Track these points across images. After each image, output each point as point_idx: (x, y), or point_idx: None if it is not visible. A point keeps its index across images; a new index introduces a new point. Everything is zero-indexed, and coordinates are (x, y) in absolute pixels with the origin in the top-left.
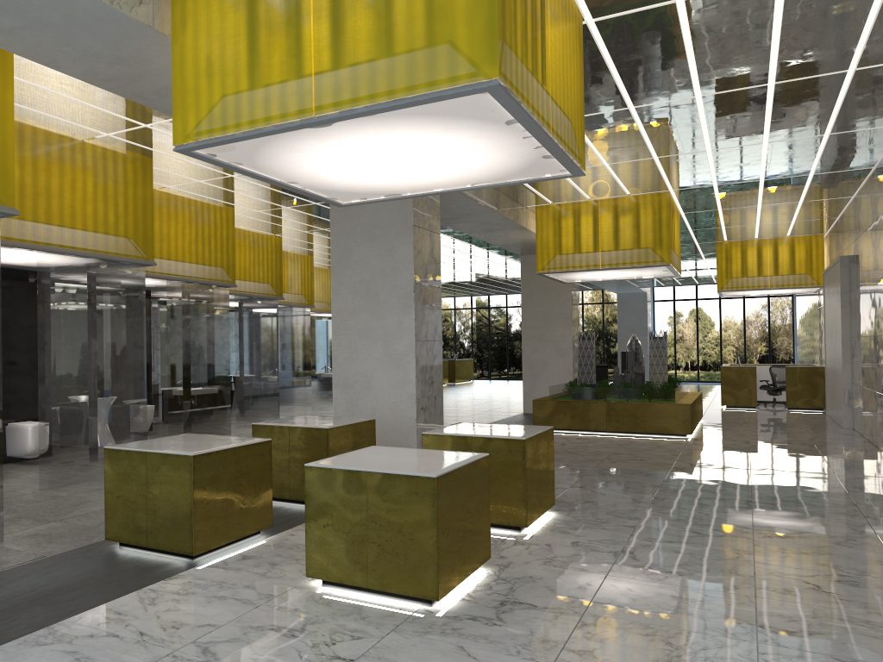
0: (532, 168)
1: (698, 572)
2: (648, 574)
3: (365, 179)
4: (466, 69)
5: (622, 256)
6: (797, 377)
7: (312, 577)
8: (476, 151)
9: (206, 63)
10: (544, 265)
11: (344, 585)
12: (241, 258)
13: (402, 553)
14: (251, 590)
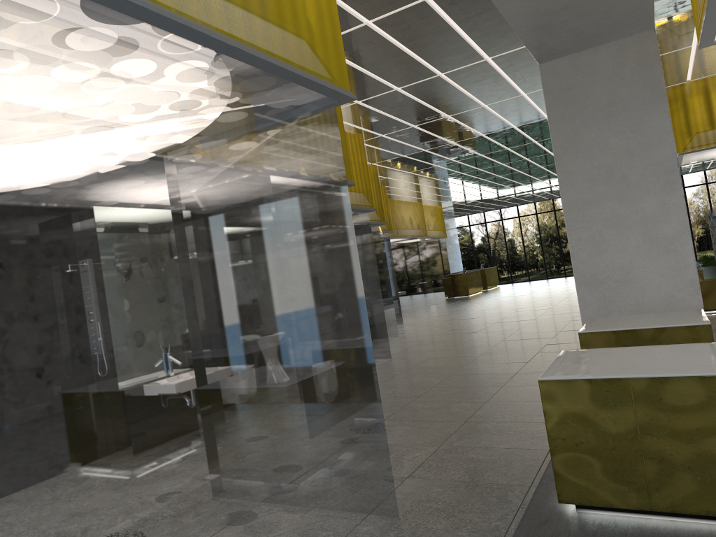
0: None
1: None
2: None
3: None
4: None
5: None
6: None
7: None
8: None
9: None
10: (686, 144)
11: None
12: None
13: None
14: None
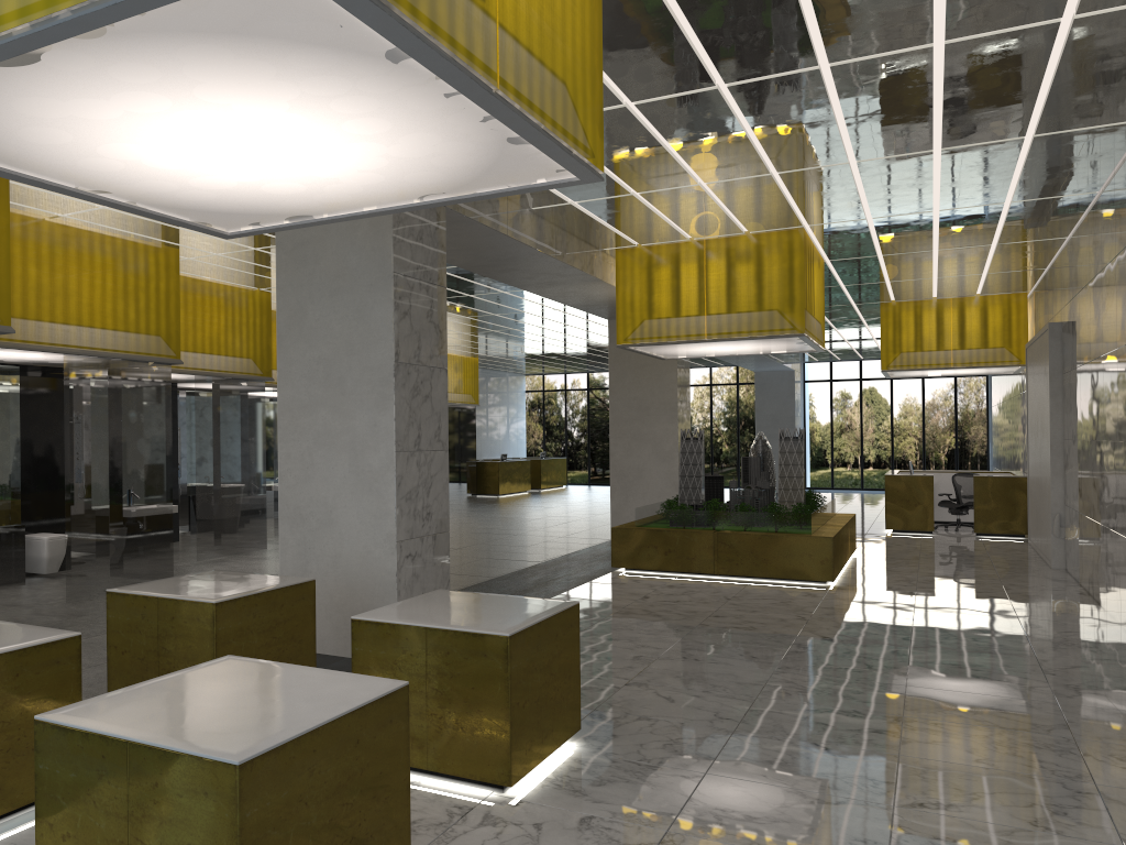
0: (504, 165)
1: None
2: None
3: (223, 186)
4: None
5: (736, 322)
6: (989, 490)
7: None
8: (376, 126)
9: None
10: (627, 334)
11: None
12: (206, 322)
13: None
14: None
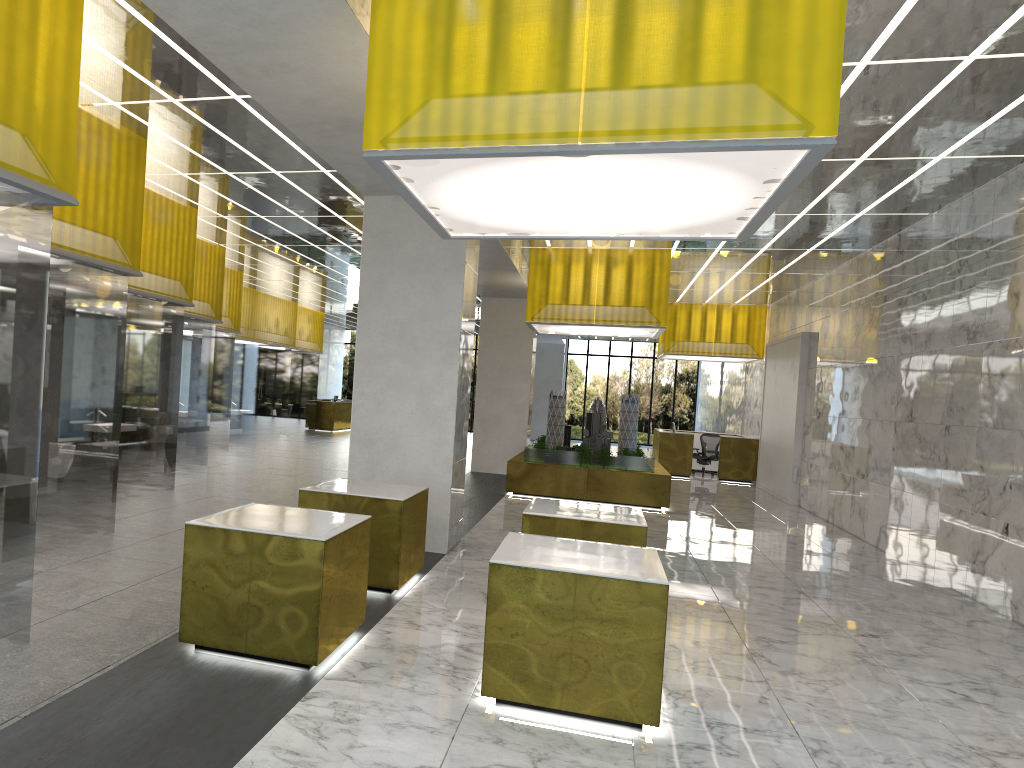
0: (707, 227)
1: (847, 680)
2: (805, 683)
3: (519, 215)
4: (796, 119)
5: (617, 313)
6: (730, 447)
7: (490, 695)
8: (685, 203)
9: (423, 51)
10: (534, 314)
11: (526, 705)
12: None
13: (616, 671)
14: (422, 714)
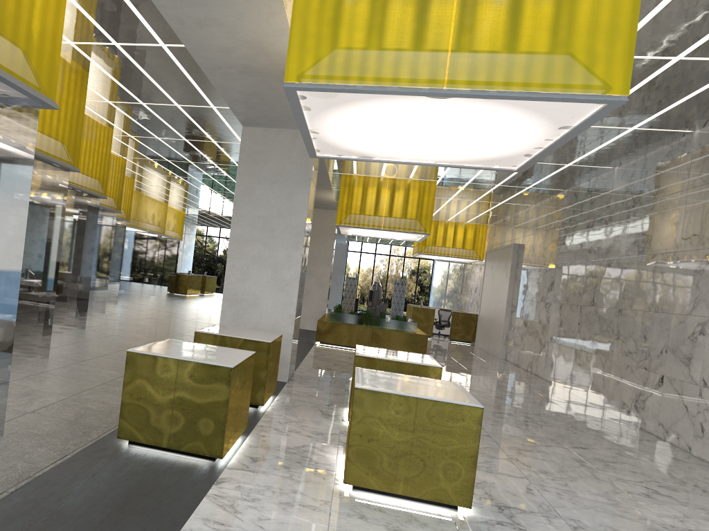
0: (500, 160)
1: (578, 478)
2: (552, 480)
3: (373, 142)
4: (601, 82)
5: (398, 222)
6: (459, 319)
7: (350, 483)
8: (495, 141)
9: (333, 13)
10: (342, 219)
11: (375, 491)
12: None
13: (442, 468)
14: (303, 496)
